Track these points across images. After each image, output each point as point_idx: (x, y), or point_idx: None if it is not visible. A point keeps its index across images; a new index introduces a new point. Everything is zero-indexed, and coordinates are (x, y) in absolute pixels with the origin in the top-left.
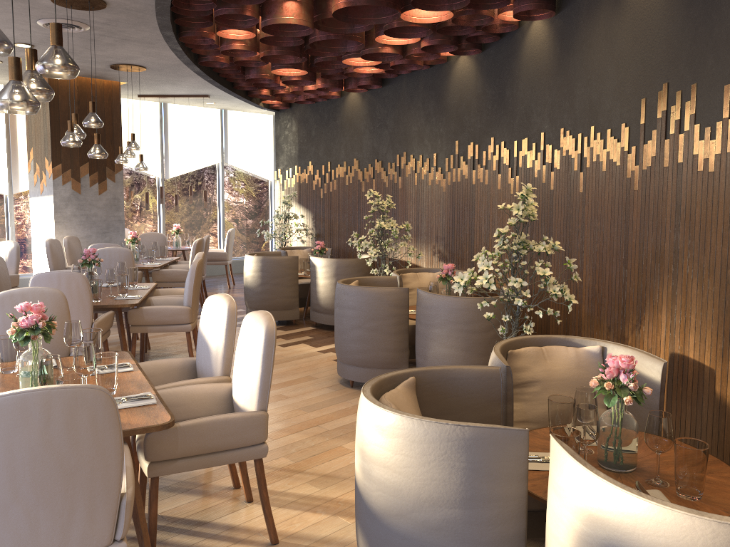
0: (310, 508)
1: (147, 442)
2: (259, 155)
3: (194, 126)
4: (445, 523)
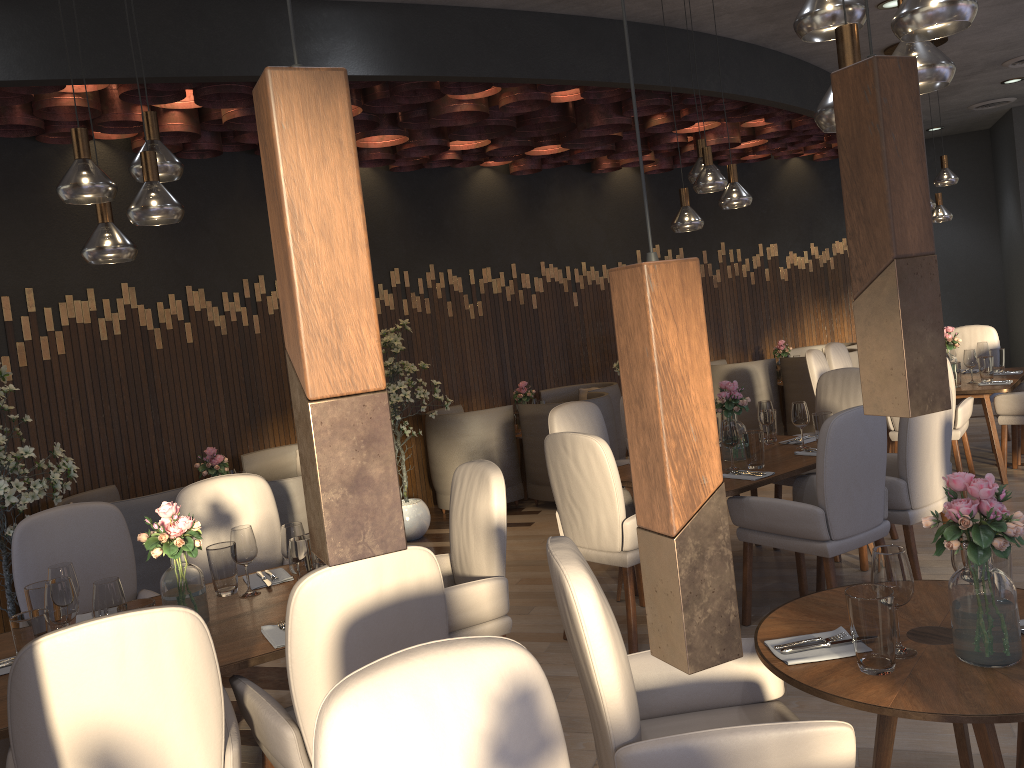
0: None
1: None
2: None
3: None
4: None
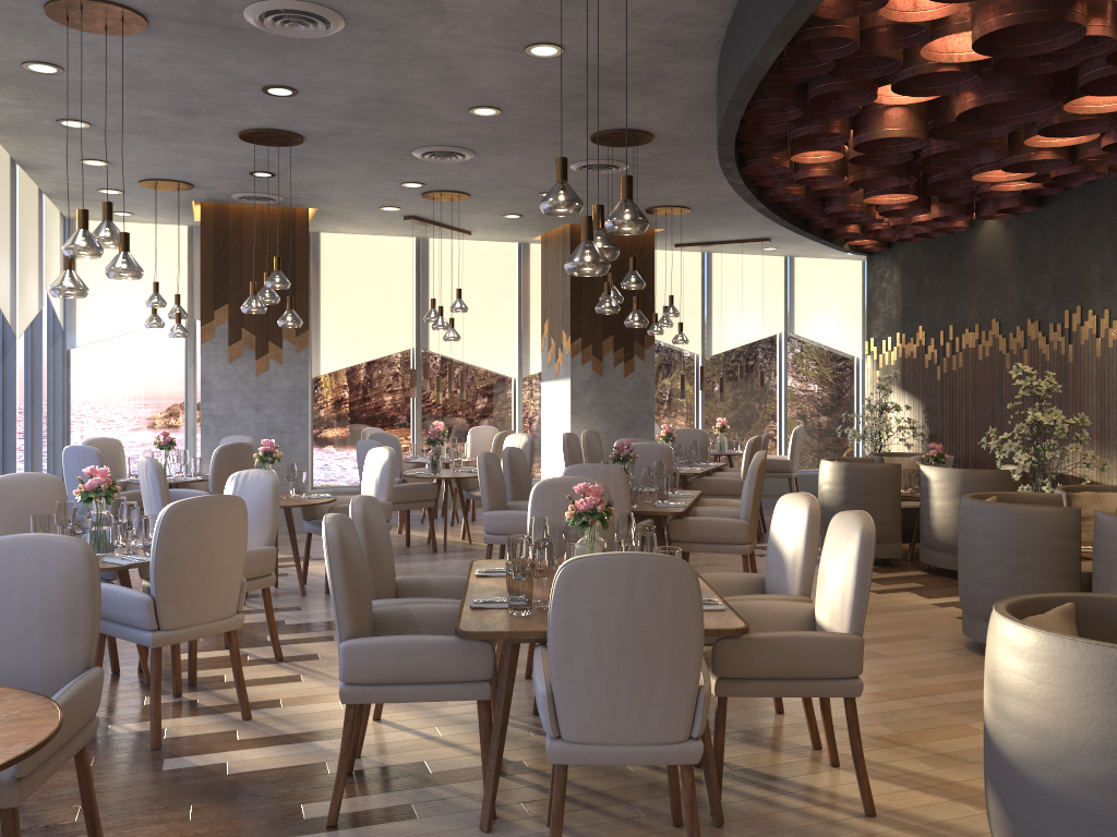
0: (919, 786)
1: (715, 651)
2: (840, 320)
3: (746, 282)
4: (1112, 780)
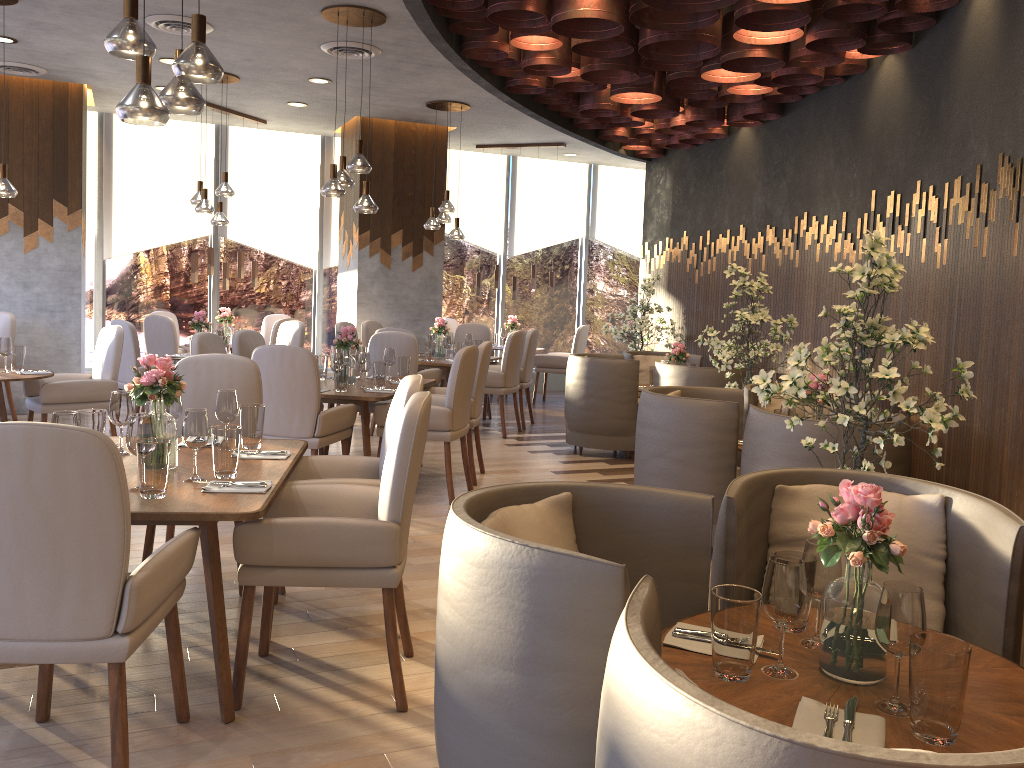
0: None
1: (235, 537)
2: (640, 228)
3: (551, 187)
4: (499, 692)
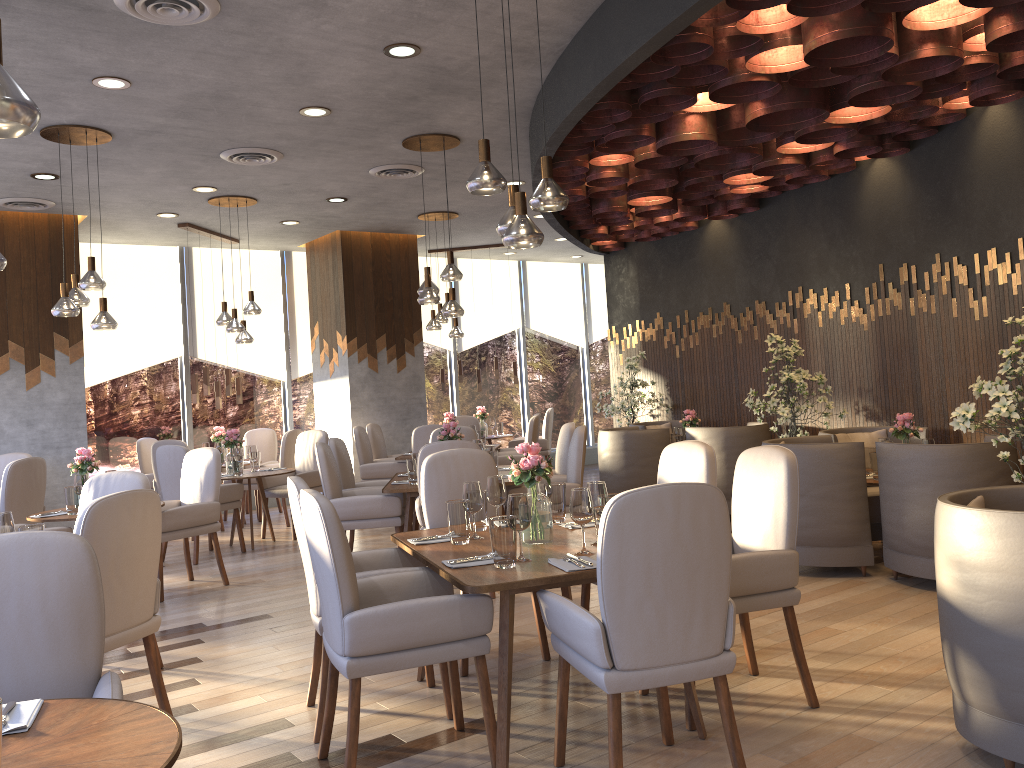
0: (832, 679)
1: None
2: (567, 315)
3: (488, 284)
4: None
